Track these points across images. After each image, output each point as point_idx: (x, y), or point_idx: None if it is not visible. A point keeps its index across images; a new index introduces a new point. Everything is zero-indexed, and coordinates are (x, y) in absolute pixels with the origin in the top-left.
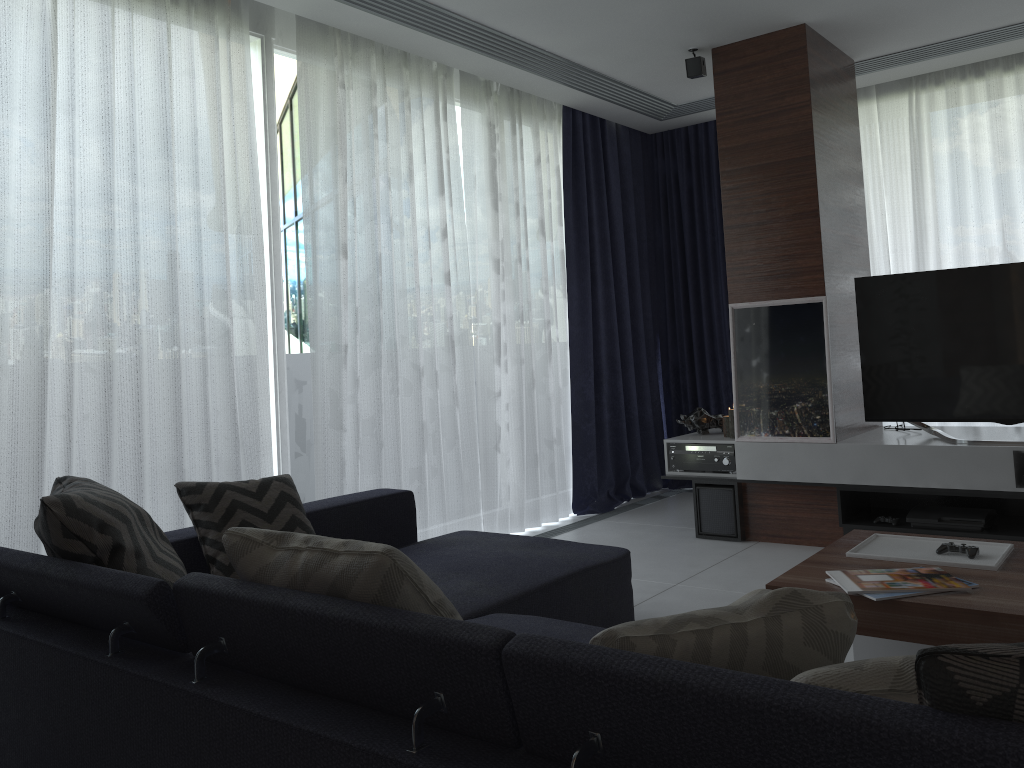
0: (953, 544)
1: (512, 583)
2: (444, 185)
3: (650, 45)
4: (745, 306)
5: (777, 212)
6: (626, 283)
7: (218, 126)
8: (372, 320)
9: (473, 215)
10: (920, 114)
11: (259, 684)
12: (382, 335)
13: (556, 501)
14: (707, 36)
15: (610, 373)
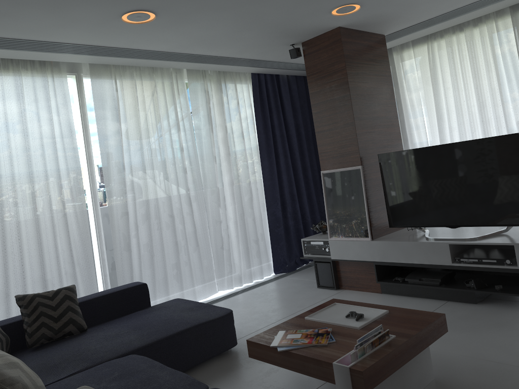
0: (353, 312)
1: (154, 336)
2: (179, 126)
3: (268, 46)
4: (327, 172)
5: (337, 124)
6: (298, 155)
7: (51, 122)
8: (143, 197)
9: (200, 137)
10: (434, 54)
11: None
12: (148, 204)
13: (261, 269)
14: (293, 39)
15: (292, 201)
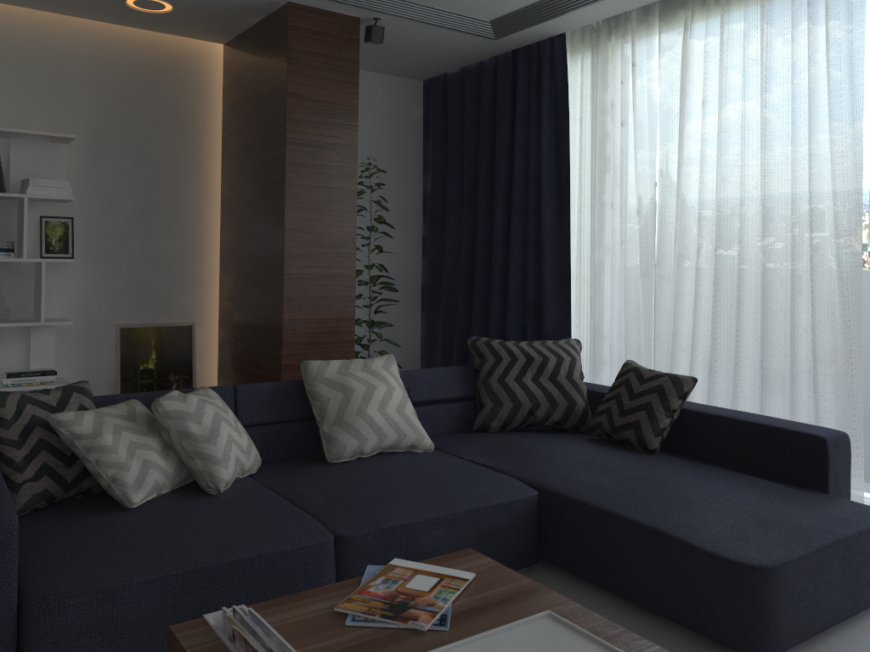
0: None
1: (598, 495)
2: None
3: None
4: None
5: None
6: None
7: (808, 75)
8: None
9: None
10: None
11: None
12: None
13: None
14: None
15: None
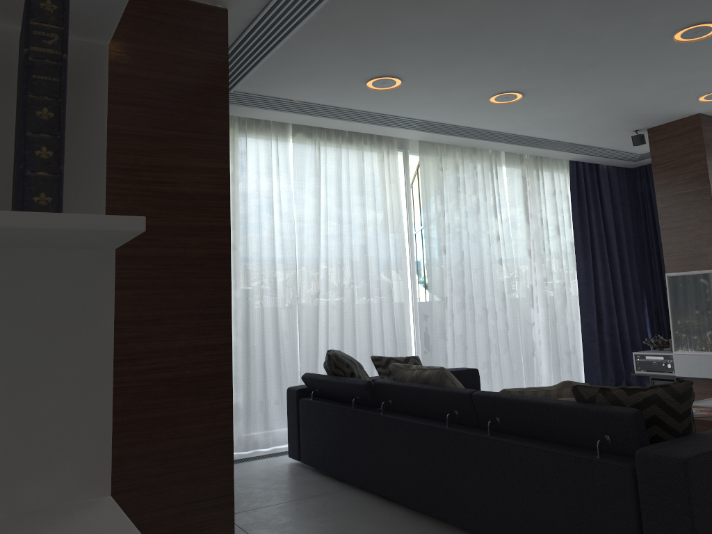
0: None
1: None
2: (497, 213)
3: (608, 131)
4: (675, 274)
5: (690, 220)
6: (617, 259)
7: (384, 197)
8: (459, 284)
9: (514, 227)
10: None
11: (402, 414)
12: (465, 292)
13: None
14: (641, 124)
15: (608, 313)
